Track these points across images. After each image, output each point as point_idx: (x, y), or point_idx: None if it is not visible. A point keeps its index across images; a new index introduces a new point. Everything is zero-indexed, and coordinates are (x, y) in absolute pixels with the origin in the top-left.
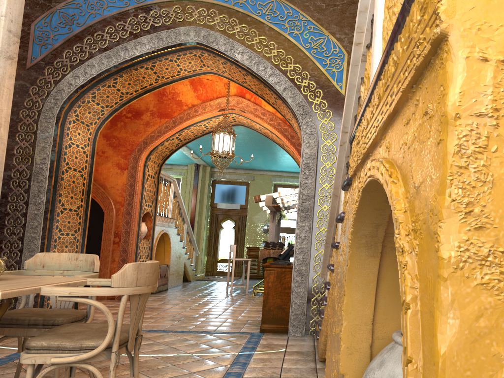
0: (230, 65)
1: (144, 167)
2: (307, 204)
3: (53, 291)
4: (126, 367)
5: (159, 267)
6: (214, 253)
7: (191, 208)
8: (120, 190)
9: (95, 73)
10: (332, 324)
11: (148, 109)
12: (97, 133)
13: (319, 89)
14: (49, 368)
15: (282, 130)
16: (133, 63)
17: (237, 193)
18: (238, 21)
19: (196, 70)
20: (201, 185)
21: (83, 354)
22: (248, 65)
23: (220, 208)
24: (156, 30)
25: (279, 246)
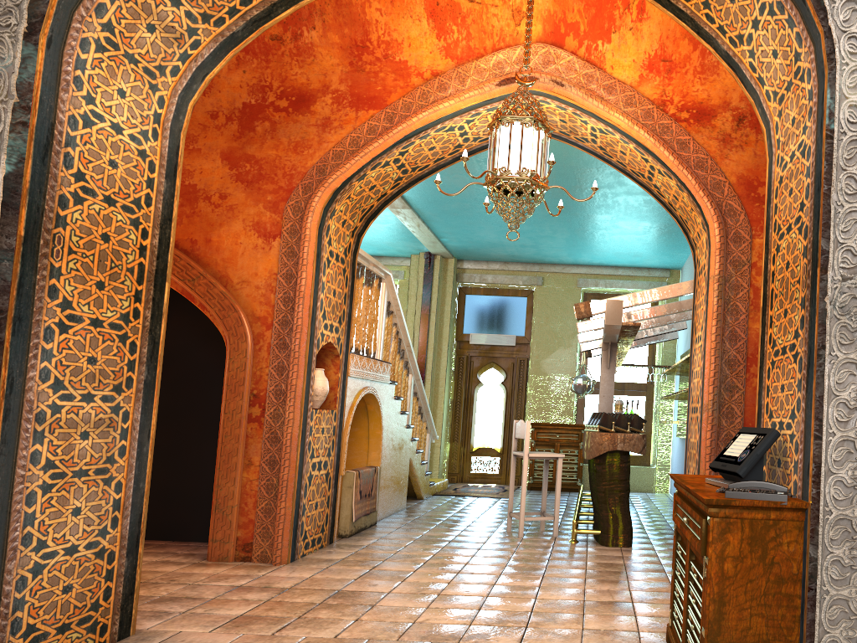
0: None
1: (321, 231)
2: None
3: None
4: None
5: (358, 475)
6: (465, 436)
7: (418, 344)
8: (263, 288)
9: None
10: None
11: (327, 86)
12: (183, 107)
13: None
14: None
15: (655, 128)
16: None
17: (509, 313)
18: None
19: None
20: (437, 296)
21: None
22: None
23: (476, 345)
24: None
25: (632, 425)
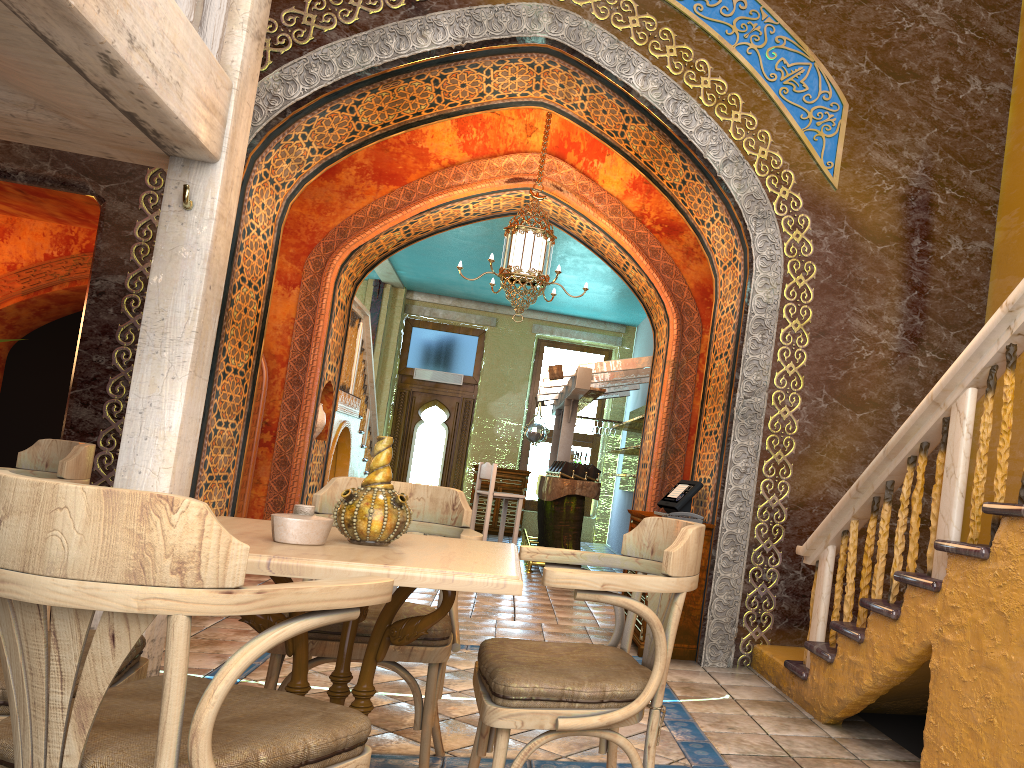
0: (605, 96)
1: (335, 284)
2: (755, 402)
3: (573, 579)
4: (470, 726)
5: None
6: (401, 473)
7: None
8: (280, 330)
9: (330, 78)
10: (1016, 664)
11: (353, 159)
12: (286, 207)
13: (789, 169)
14: (544, 738)
15: (634, 236)
16: (408, 67)
17: (458, 351)
18: (637, 6)
19: (515, 95)
20: (384, 327)
21: (613, 711)
22: (655, 102)
23: (419, 380)
24: (465, 1)
25: (589, 474)
